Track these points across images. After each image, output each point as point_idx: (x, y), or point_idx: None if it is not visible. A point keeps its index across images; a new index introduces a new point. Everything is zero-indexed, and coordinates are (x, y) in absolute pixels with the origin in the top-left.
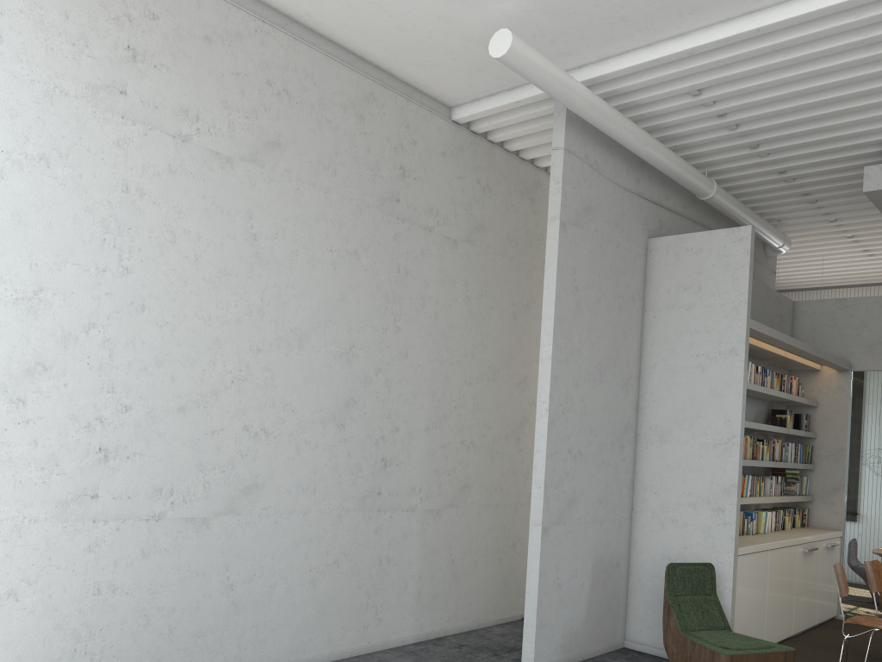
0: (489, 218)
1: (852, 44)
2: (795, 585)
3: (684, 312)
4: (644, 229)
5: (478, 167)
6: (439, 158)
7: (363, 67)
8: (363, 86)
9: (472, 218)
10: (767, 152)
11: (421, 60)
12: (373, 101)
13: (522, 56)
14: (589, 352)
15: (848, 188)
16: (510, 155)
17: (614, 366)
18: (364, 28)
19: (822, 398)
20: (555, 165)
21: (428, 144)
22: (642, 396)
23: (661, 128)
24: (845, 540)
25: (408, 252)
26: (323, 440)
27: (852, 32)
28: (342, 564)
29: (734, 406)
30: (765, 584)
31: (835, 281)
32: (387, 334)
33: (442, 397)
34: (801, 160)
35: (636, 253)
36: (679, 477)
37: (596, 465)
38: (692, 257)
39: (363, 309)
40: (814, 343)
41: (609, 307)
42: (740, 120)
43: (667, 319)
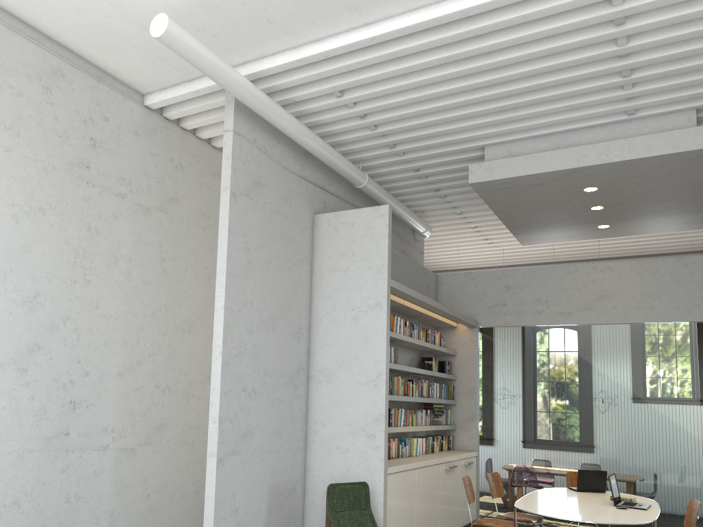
0: (183, 192)
1: (444, 58)
2: (440, 497)
3: (342, 274)
4: (311, 207)
5: (171, 148)
6: (132, 135)
7: (50, 46)
8: (51, 62)
9: (165, 191)
10: (402, 151)
11: (105, 45)
12: (61, 76)
13: (180, 39)
14: (262, 304)
15: (465, 186)
16: (202, 142)
17: (286, 318)
18: (43, 6)
19: (459, 348)
20: (226, 144)
21: (120, 122)
22: (312, 343)
23: (319, 126)
24: (479, 458)
25: (99, 213)
26: (1, 384)
27: (443, 49)
28: (23, 504)
29: (380, 349)
30: (413, 497)
31: (470, 264)
32: (76, 285)
33: (136, 345)
34: (428, 160)
35: (303, 226)
36: (341, 411)
37: (271, 402)
38: (346, 229)
39: (50, 261)
40: (452, 306)
41: (280, 267)
42: (376, 121)
43: (329, 280)
